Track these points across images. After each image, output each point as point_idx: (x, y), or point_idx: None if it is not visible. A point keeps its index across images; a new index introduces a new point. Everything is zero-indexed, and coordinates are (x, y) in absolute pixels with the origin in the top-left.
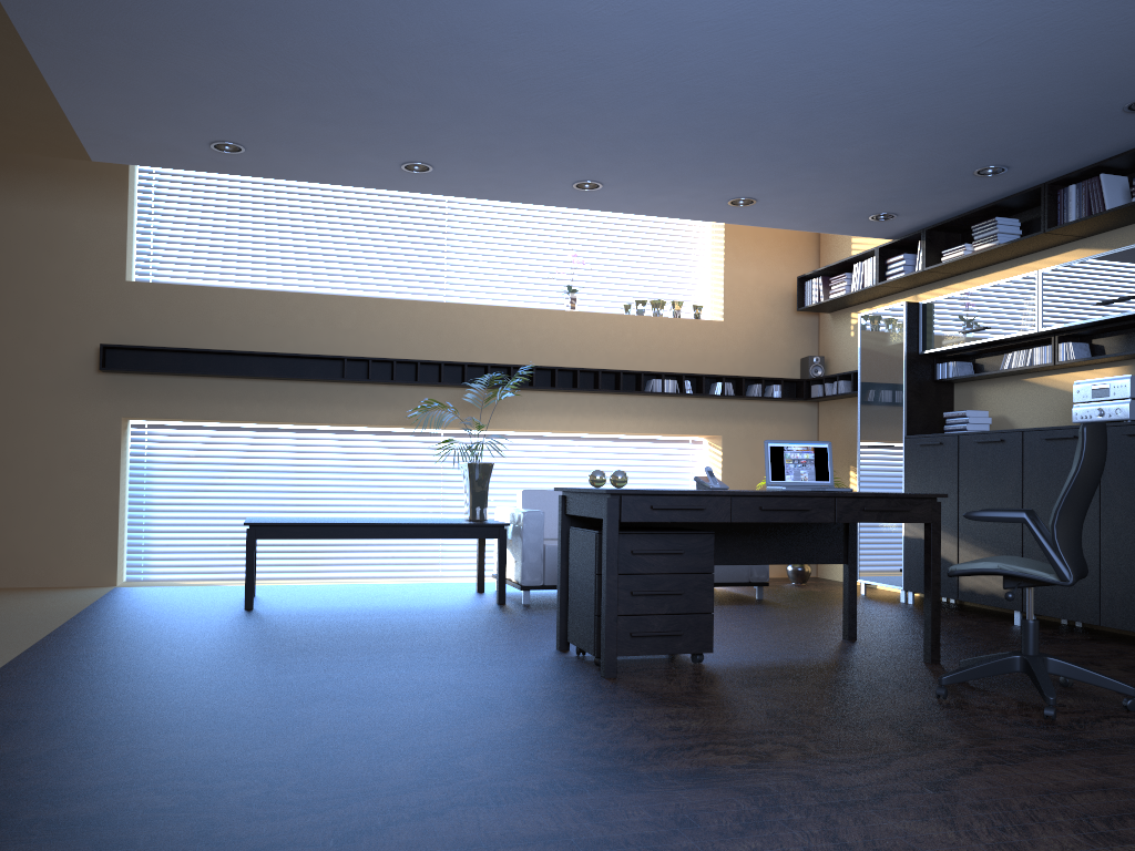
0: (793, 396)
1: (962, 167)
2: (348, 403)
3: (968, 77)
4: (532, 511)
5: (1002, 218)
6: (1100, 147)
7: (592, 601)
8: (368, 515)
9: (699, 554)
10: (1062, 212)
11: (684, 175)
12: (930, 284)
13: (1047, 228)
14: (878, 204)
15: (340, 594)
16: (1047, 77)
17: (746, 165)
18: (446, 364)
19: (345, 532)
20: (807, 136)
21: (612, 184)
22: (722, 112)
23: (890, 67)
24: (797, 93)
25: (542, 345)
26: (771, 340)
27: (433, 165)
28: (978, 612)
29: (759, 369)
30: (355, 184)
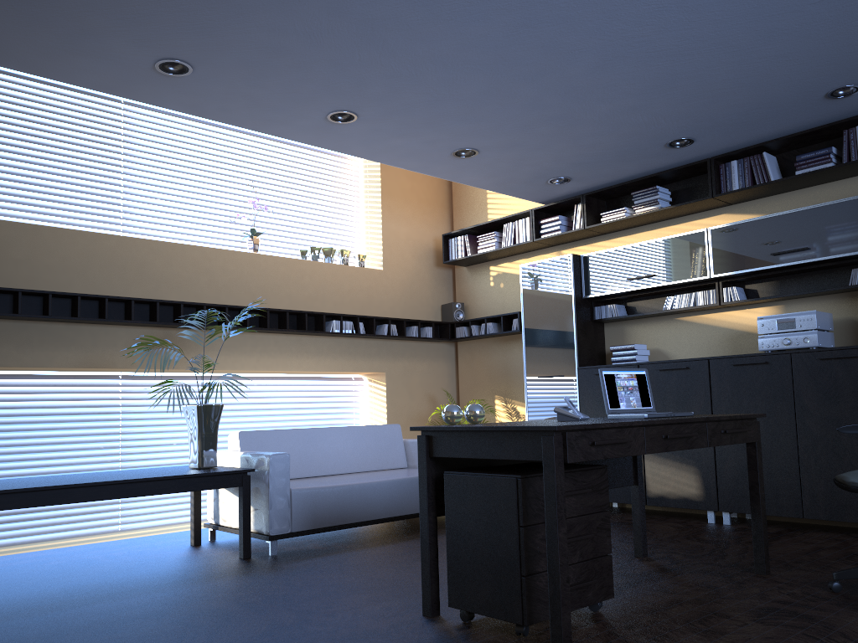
0: (437, 336)
1: (664, 137)
2: (19, 343)
3: (769, 38)
4: (278, 453)
5: (660, 187)
6: (771, 130)
7: (512, 558)
8: (36, 470)
9: (598, 491)
10: (725, 182)
11: (442, 116)
12: (574, 242)
13: (716, 194)
14: (568, 167)
15: (34, 569)
16: (819, 50)
17: (506, 112)
18: (135, 301)
19: (66, 496)
20: (586, 86)
21: (367, 118)
22: (544, 43)
23: (728, 14)
24: (628, 32)
25: (229, 285)
26: (420, 288)
27: (195, 67)
28: (653, 513)
29: (412, 313)
30: (78, 82)
